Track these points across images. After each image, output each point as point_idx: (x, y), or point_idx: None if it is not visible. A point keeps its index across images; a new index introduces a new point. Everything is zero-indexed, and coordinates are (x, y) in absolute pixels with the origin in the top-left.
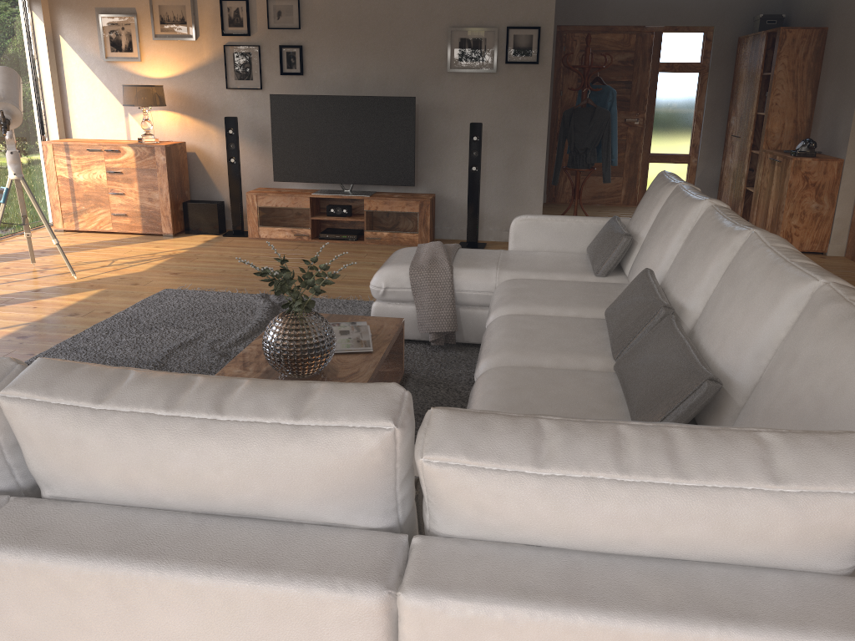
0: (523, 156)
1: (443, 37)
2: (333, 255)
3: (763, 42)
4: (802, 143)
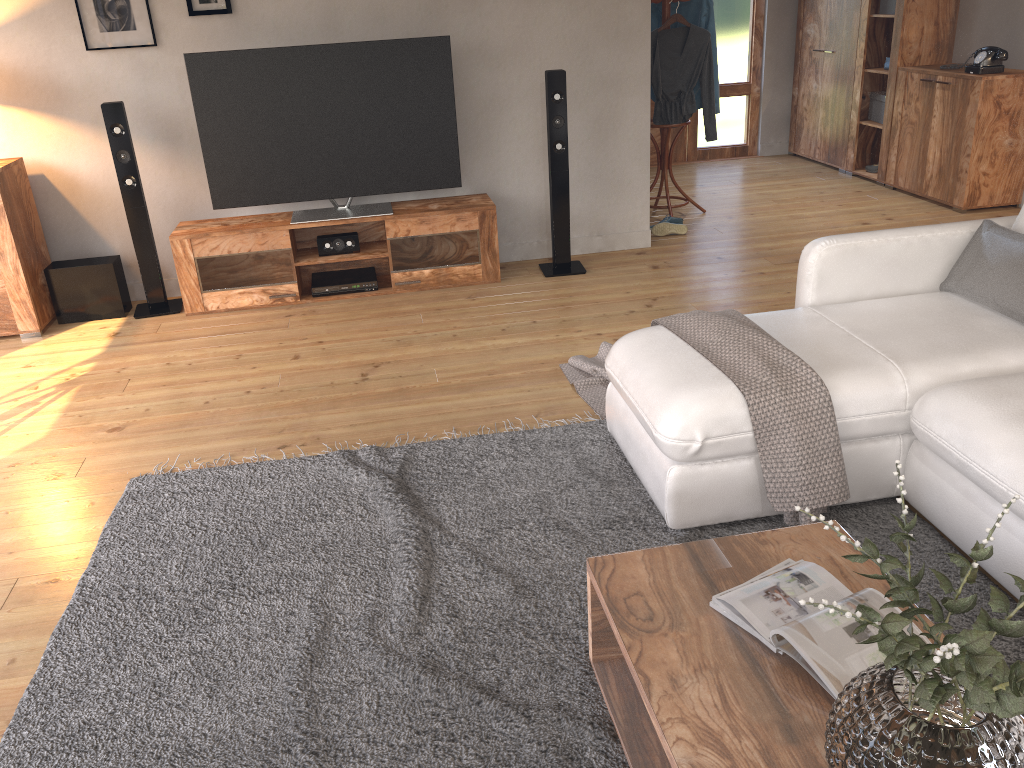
0: (617, 116)
1: None
2: (368, 328)
3: None
4: (985, 54)
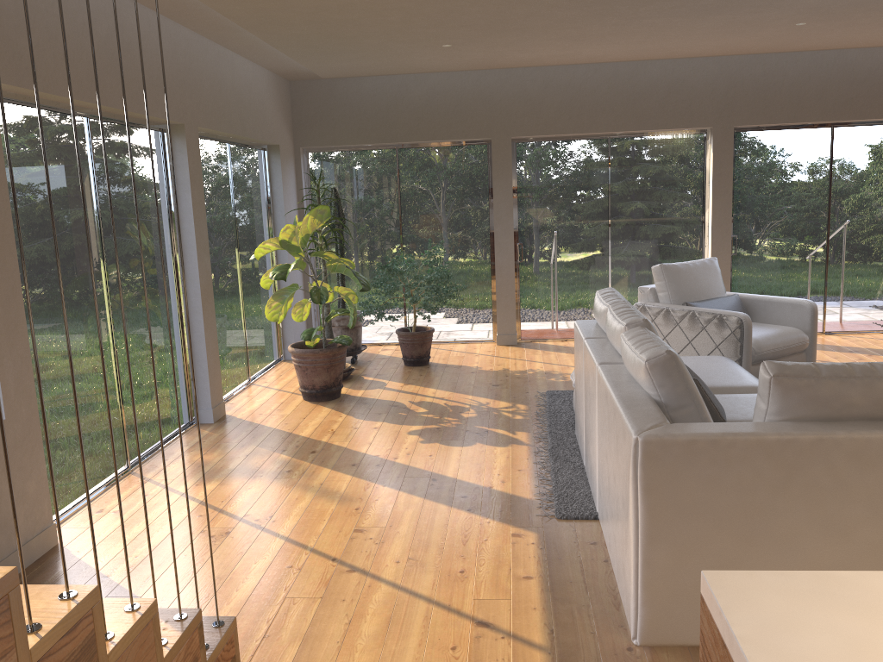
0: None
1: None
2: None
3: None
4: None
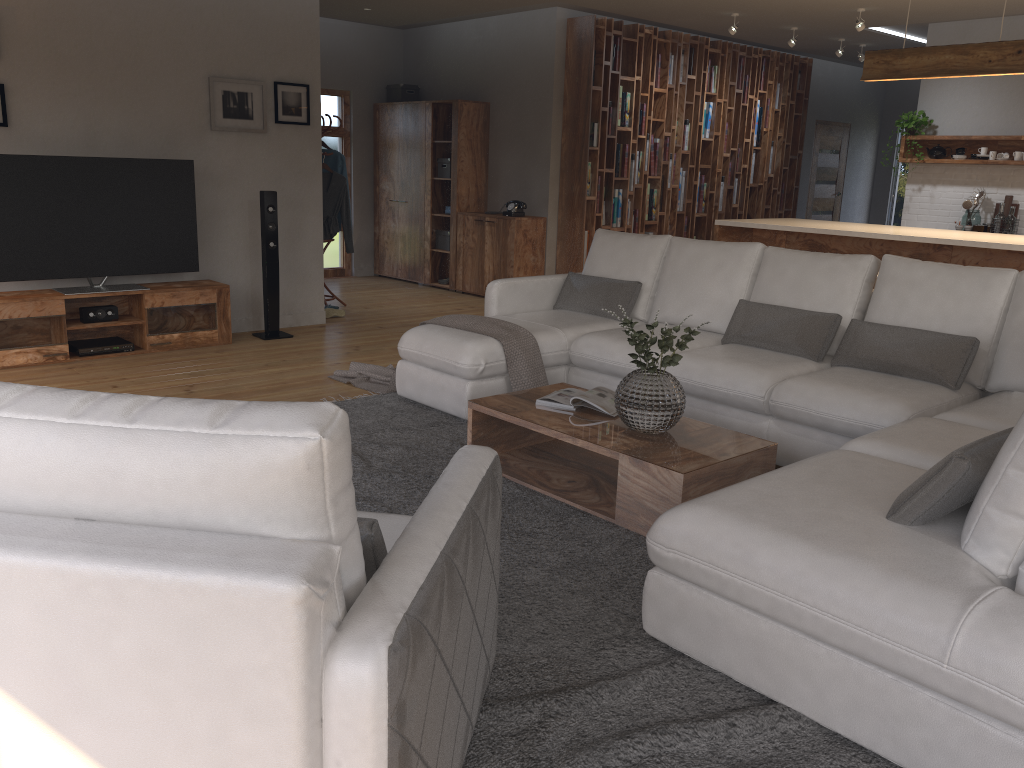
0: (301, 228)
1: (203, 87)
2: (155, 370)
3: (428, 111)
4: (513, 204)
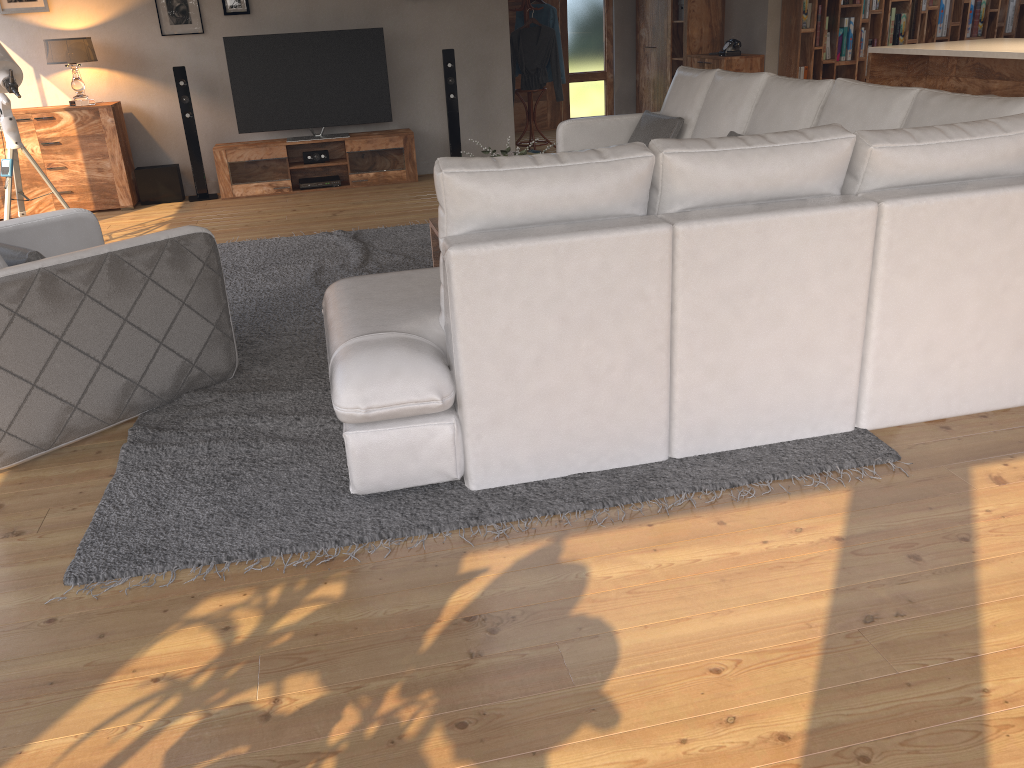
0: (491, 80)
1: None
2: (336, 200)
3: None
4: (728, 44)
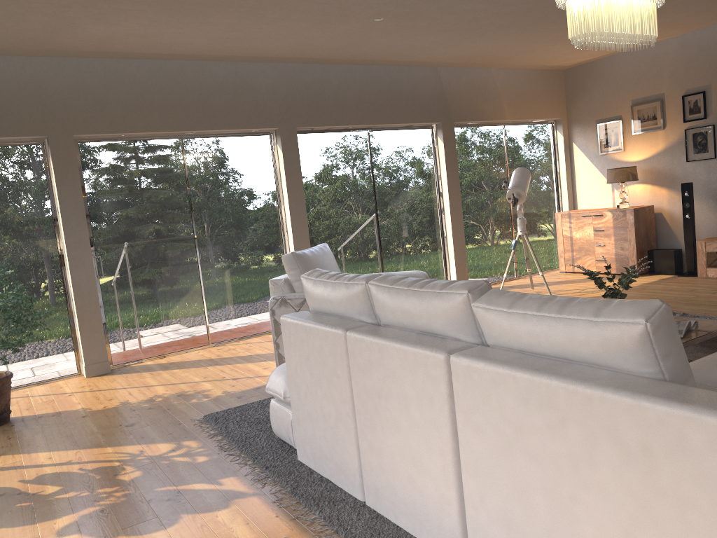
0: None
1: None
2: None
3: None
4: None
